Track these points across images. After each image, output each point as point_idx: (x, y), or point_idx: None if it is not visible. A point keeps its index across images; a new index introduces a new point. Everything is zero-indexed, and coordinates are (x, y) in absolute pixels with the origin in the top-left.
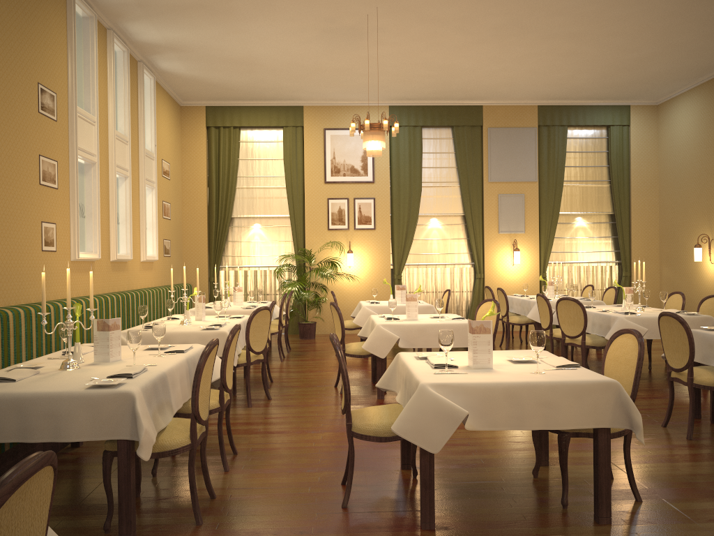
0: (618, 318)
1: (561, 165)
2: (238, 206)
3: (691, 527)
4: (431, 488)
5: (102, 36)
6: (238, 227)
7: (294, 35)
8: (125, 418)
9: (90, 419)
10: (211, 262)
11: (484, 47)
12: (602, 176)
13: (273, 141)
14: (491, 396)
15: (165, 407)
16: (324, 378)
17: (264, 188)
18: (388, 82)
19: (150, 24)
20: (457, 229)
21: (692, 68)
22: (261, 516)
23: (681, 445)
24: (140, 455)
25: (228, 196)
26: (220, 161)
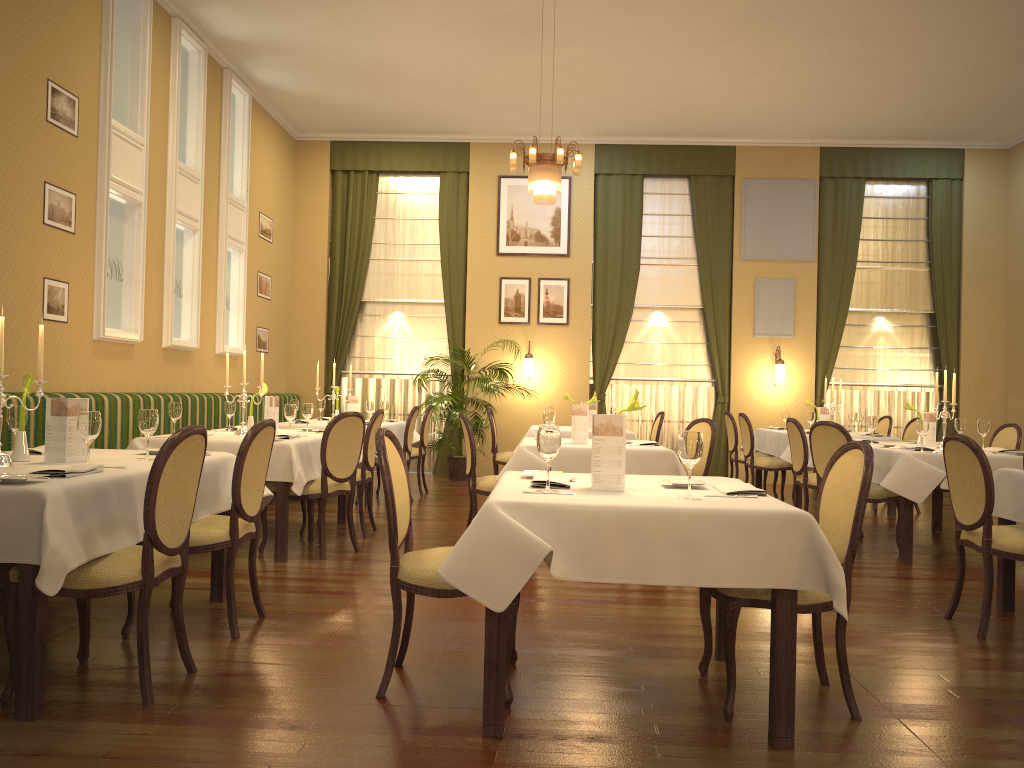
0: (901, 455)
1: (854, 237)
2: (371, 286)
3: (926, 763)
4: (500, 670)
5: (163, 26)
6: (371, 316)
7: (441, 28)
8: (31, 531)
9: None
10: (329, 364)
11: (727, 50)
12: (918, 256)
13: (425, 193)
14: (599, 527)
15: (121, 528)
16: (454, 529)
17: (410, 260)
18: (590, 107)
19: (233, 10)
20: (692, 330)
21: None
22: (247, 701)
23: (964, 646)
24: (40, 586)
25: (357, 270)
26: (348, 220)
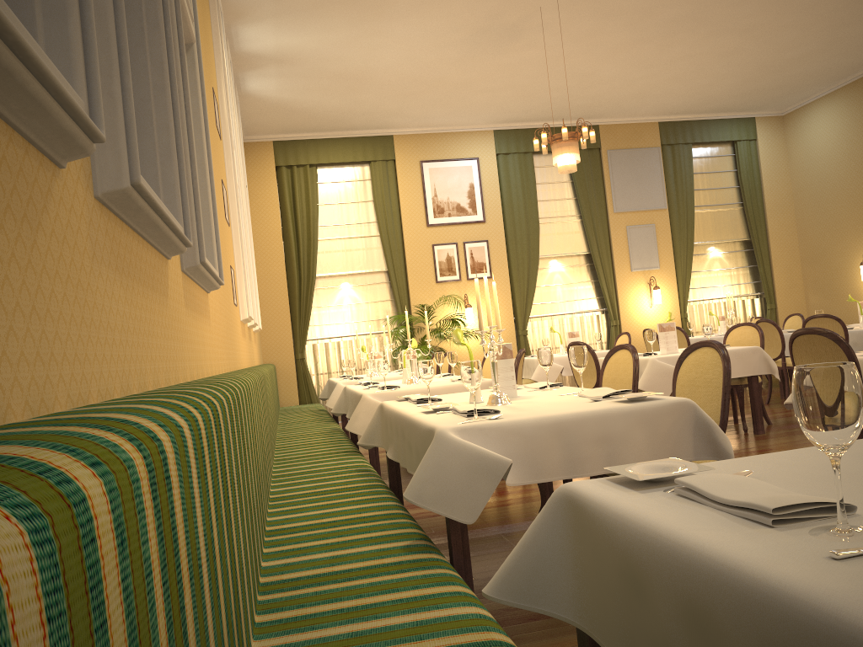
0: None
1: (690, 189)
2: (322, 263)
3: None
4: None
5: None
6: (324, 289)
7: (438, 37)
8: (683, 434)
9: (647, 440)
10: (297, 334)
11: (643, 48)
12: (733, 199)
13: (359, 180)
14: None
15: None
16: None
17: (353, 237)
18: (508, 99)
19: (272, 27)
20: (582, 271)
21: (841, 68)
22: None
23: None
24: None
25: (311, 250)
26: (297, 208)
